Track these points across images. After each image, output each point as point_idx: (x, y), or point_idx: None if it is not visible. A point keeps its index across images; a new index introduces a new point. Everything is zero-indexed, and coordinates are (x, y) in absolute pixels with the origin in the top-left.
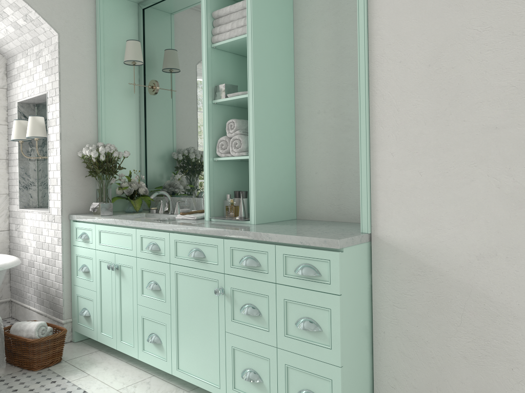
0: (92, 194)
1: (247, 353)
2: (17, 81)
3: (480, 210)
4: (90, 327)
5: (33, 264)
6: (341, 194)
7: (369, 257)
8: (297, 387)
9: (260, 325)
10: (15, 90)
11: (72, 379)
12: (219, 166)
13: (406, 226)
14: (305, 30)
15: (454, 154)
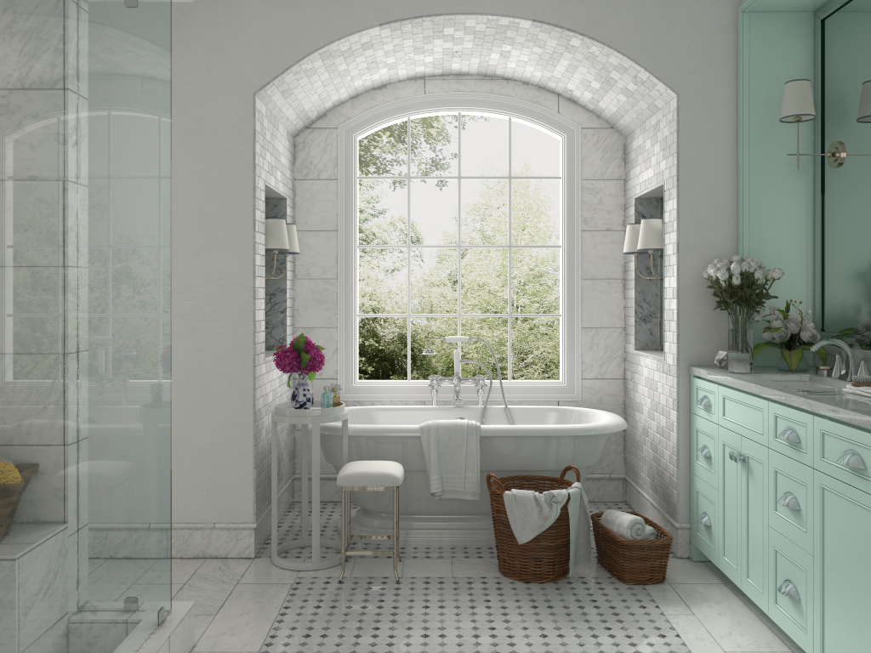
0: (726, 337)
1: None
2: (634, 168)
3: None
4: (710, 543)
5: (646, 432)
6: None
7: None
8: None
9: None
10: (632, 181)
11: (668, 613)
12: None
13: None
14: None
15: None
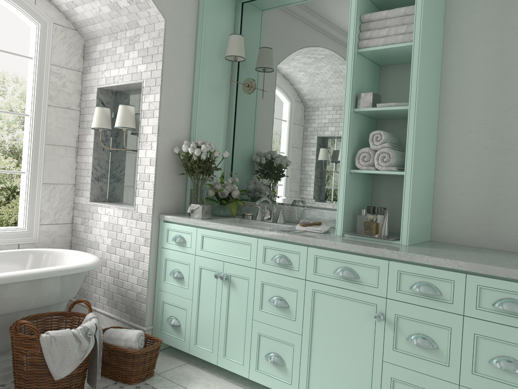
0: (180, 194)
1: (413, 387)
2: (99, 65)
3: None
4: (179, 337)
5: (104, 263)
6: (492, 219)
7: None
8: None
9: (435, 358)
10: (94, 74)
11: None
12: (352, 178)
13: None
14: (459, 44)
15: None
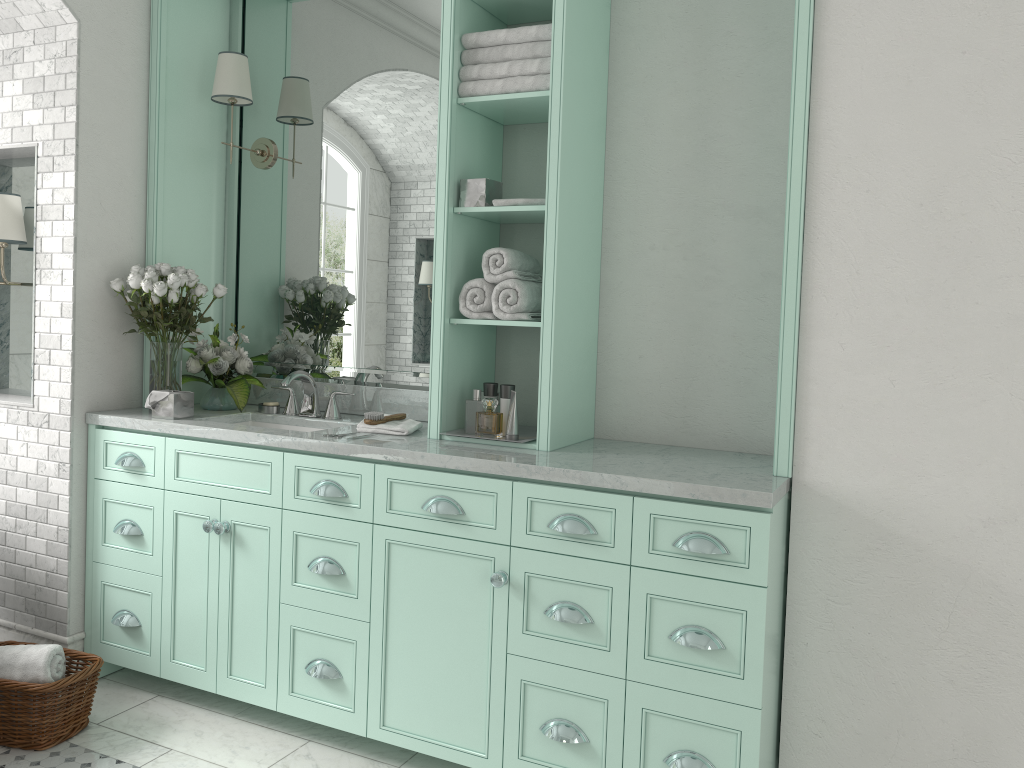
0: (130, 370)
1: (557, 692)
2: None
3: (994, 448)
4: (140, 649)
5: None
6: (689, 398)
7: (786, 517)
8: (666, 746)
9: (589, 640)
10: None
11: (141, 762)
12: (457, 334)
13: (860, 469)
14: (633, 93)
15: (955, 355)
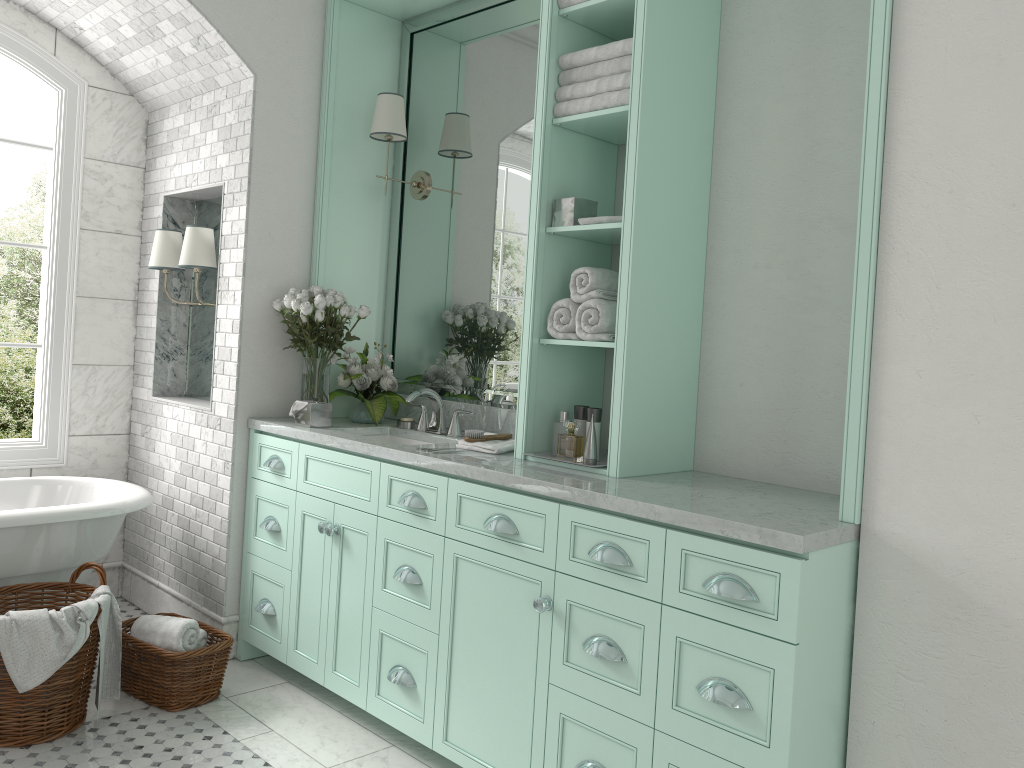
0: (292, 382)
1: (591, 731)
2: (167, 156)
3: None
4: (274, 636)
5: (171, 503)
6: (790, 431)
7: (852, 570)
8: None
9: (622, 680)
10: (160, 172)
11: (242, 737)
12: (549, 355)
13: (937, 520)
14: (741, 102)
15: None
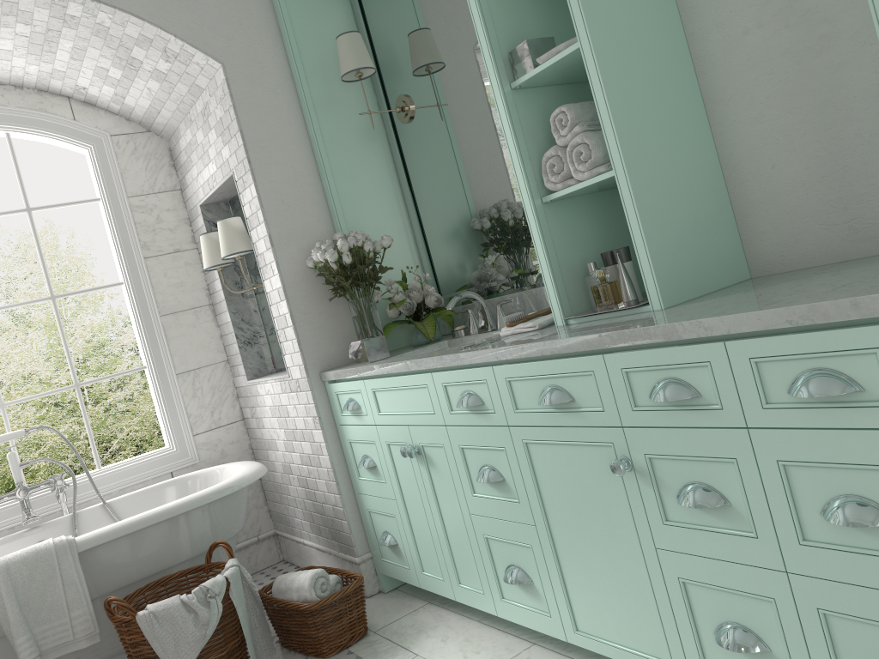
0: (350, 329)
1: (718, 590)
2: (190, 171)
3: None
4: (402, 564)
5: (289, 468)
6: (847, 195)
7: None
8: (863, 658)
9: (732, 526)
10: (191, 187)
11: None
12: (558, 212)
13: None
14: None
15: None
